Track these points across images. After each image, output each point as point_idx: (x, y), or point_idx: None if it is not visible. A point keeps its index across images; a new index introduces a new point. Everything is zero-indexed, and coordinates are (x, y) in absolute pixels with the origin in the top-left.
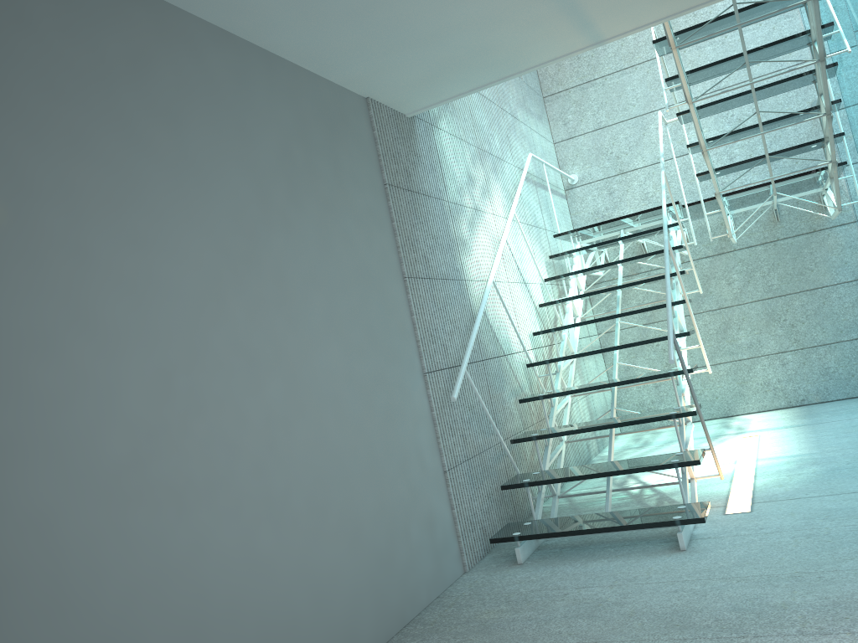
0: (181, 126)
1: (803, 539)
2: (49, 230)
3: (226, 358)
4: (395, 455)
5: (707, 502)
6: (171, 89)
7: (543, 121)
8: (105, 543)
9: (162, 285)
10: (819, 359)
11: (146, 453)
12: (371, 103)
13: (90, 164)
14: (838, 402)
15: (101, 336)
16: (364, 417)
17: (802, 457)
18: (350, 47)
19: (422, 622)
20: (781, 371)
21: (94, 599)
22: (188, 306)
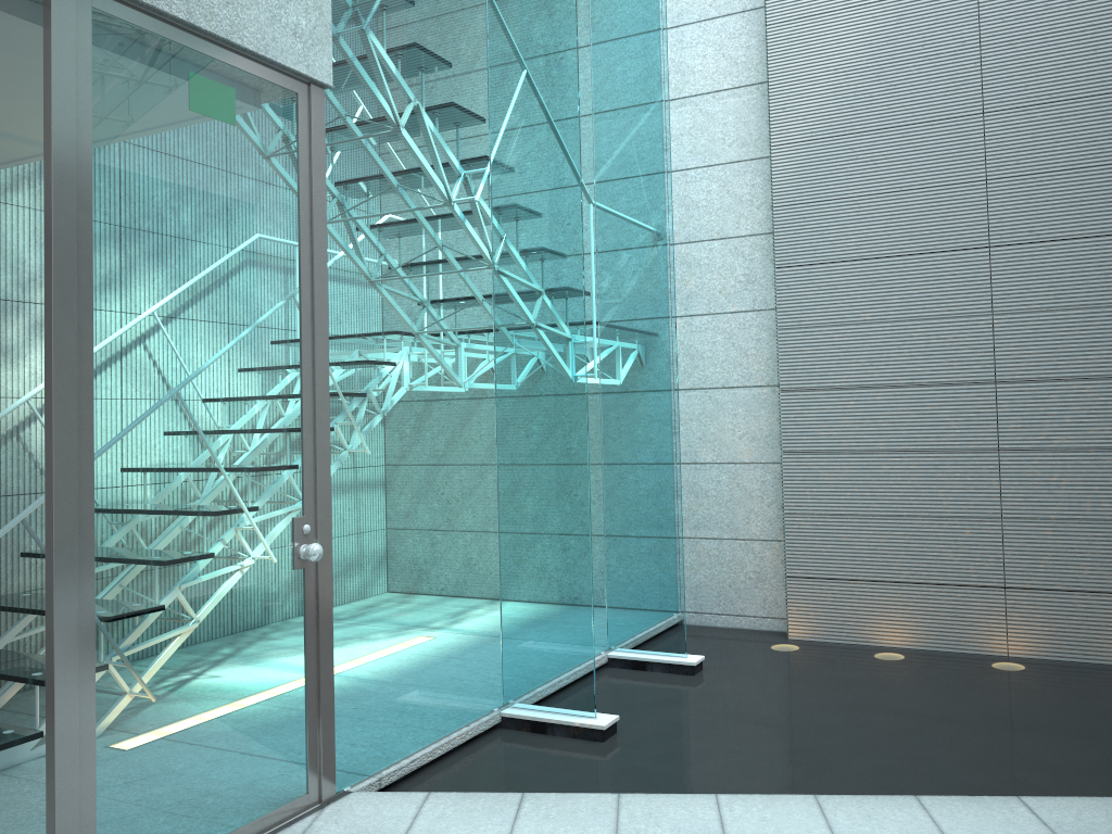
0: None
1: (41, 805)
2: None
3: None
4: None
5: (36, 732)
6: None
7: None
8: None
9: None
10: None
11: None
12: None
13: None
14: None
15: None
16: None
17: None
18: None
19: None
20: None
21: None
22: None
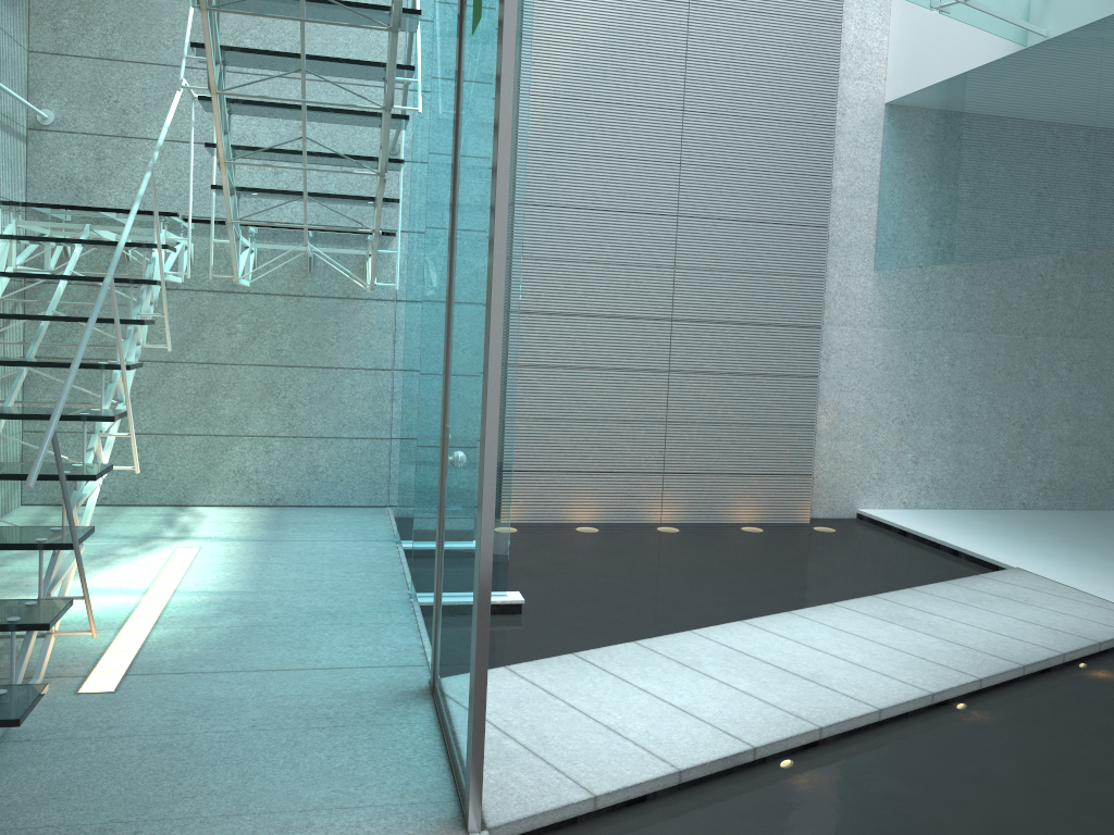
0: None
1: (153, 754)
2: None
3: None
4: None
5: (44, 686)
6: None
7: (18, 11)
8: None
9: None
10: (310, 454)
11: None
12: None
13: None
14: (317, 509)
15: None
16: None
17: (230, 597)
18: None
19: None
20: (263, 459)
21: None
22: None
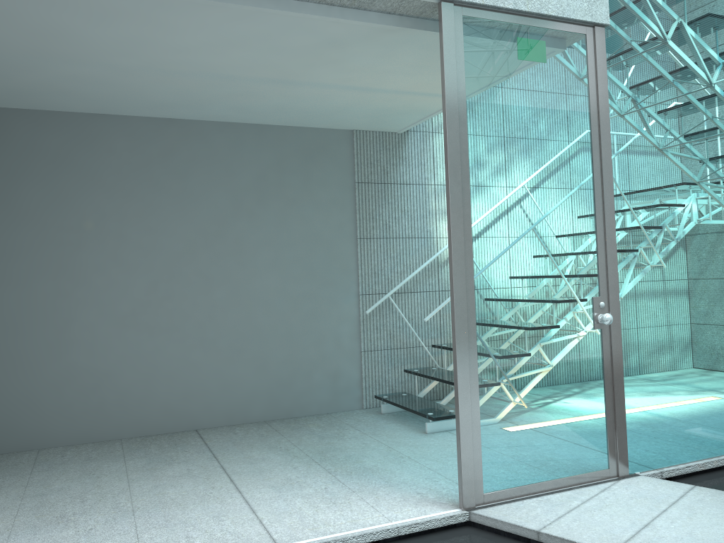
0: (187, 177)
1: None
2: (109, 229)
3: (191, 278)
4: (312, 335)
5: None
6: (184, 161)
7: None
8: (113, 339)
9: (160, 248)
10: None
11: (138, 311)
12: (356, 132)
13: (133, 202)
14: None
15: (126, 267)
16: (289, 313)
17: None
18: (300, 118)
19: (296, 419)
20: None
21: (105, 355)
22: (173, 256)
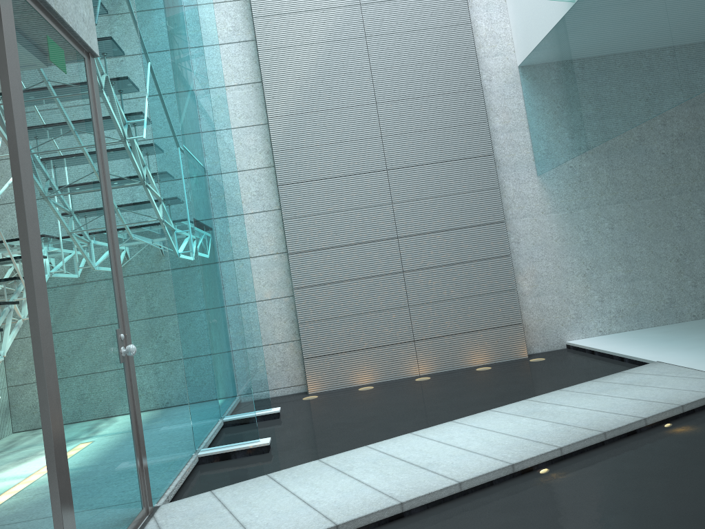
0: None
1: None
2: None
3: None
4: None
5: None
6: None
7: None
8: None
9: None
10: None
11: None
12: None
13: None
14: None
15: None
16: None
17: None
18: None
19: None
20: None
21: None
22: None
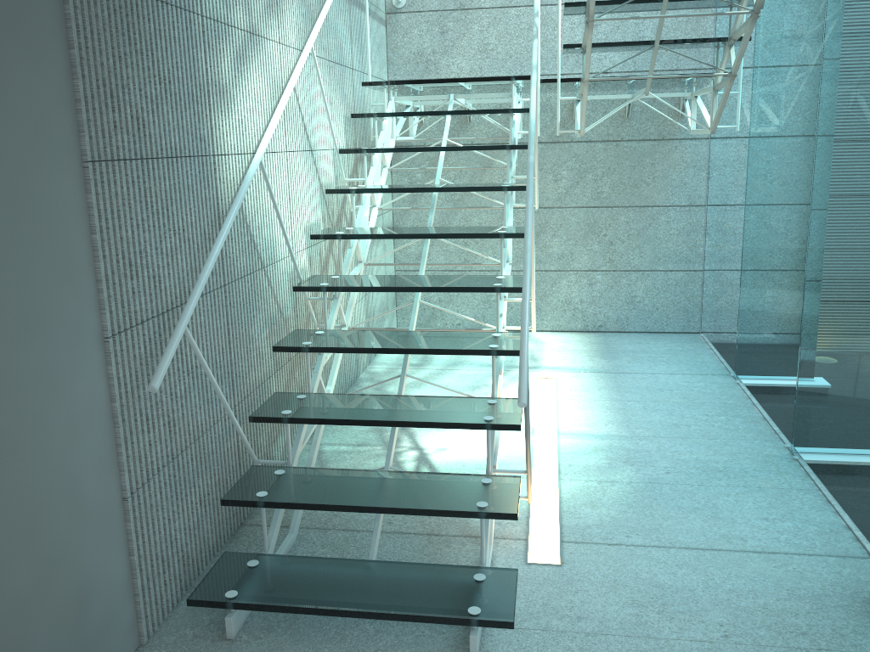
0: None
1: None
2: None
3: None
4: (13, 517)
5: (515, 573)
6: None
7: None
8: None
9: None
10: (628, 285)
11: None
12: None
13: None
14: (635, 335)
15: None
16: None
17: (611, 442)
18: None
19: None
20: (586, 291)
21: None
22: None
